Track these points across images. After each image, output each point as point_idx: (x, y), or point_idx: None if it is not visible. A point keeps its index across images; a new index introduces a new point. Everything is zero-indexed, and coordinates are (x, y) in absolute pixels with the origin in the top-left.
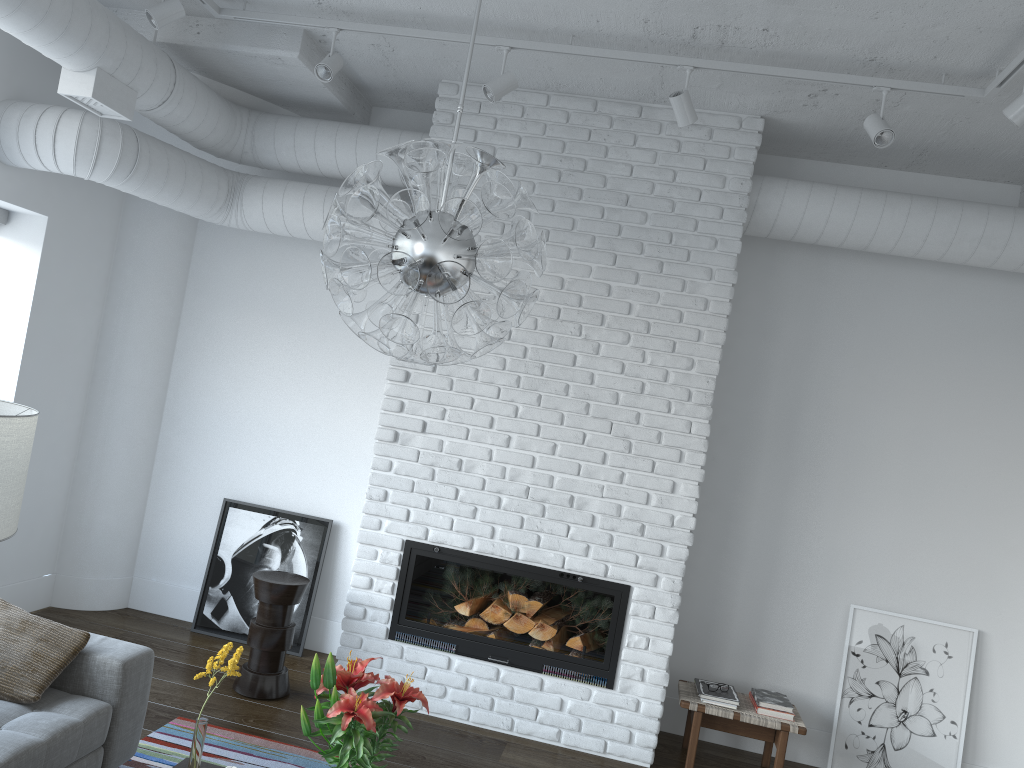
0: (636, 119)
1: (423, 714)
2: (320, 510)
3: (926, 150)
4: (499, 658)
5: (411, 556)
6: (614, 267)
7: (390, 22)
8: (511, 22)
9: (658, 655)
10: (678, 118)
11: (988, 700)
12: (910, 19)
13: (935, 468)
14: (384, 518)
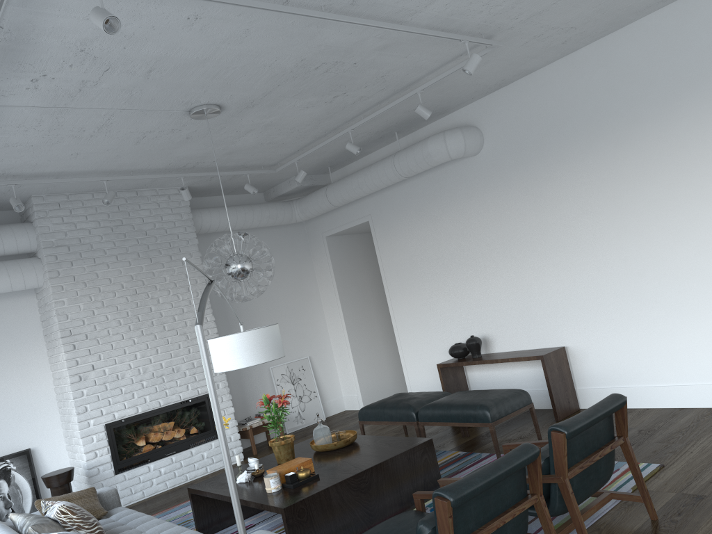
0: (136, 197)
1: (146, 498)
2: (17, 448)
3: (239, 187)
4: (170, 452)
5: (111, 430)
6: (151, 263)
7: (37, 176)
8: (107, 170)
9: (230, 414)
10: (185, 197)
11: (319, 379)
12: (263, 154)
13: (275, 304)
14: (89, 419)
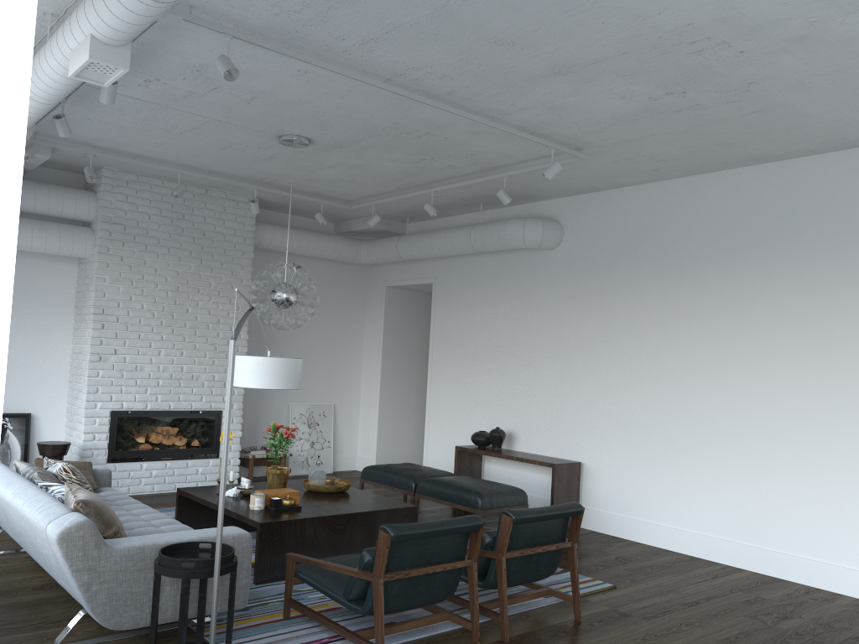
0: (205, 195)
1: (131, 495)
2: (18, 409)
3: (311, 212)
4: (166, 457)
5: (115, 418)
6: (201, 265)
7: (116, 152)
8: (185, 163)
9: (236, 438)
10: (253, 210)
11: (338, 430)
12: (342, 189)
13: (314, 341)
14: (97, 402)
